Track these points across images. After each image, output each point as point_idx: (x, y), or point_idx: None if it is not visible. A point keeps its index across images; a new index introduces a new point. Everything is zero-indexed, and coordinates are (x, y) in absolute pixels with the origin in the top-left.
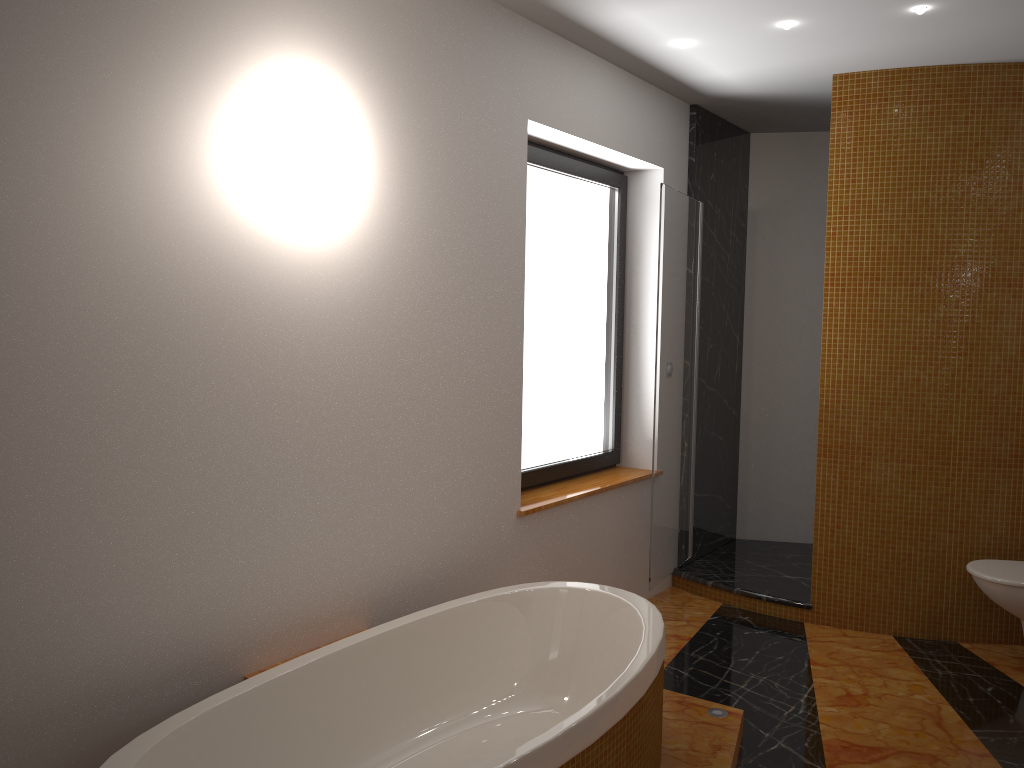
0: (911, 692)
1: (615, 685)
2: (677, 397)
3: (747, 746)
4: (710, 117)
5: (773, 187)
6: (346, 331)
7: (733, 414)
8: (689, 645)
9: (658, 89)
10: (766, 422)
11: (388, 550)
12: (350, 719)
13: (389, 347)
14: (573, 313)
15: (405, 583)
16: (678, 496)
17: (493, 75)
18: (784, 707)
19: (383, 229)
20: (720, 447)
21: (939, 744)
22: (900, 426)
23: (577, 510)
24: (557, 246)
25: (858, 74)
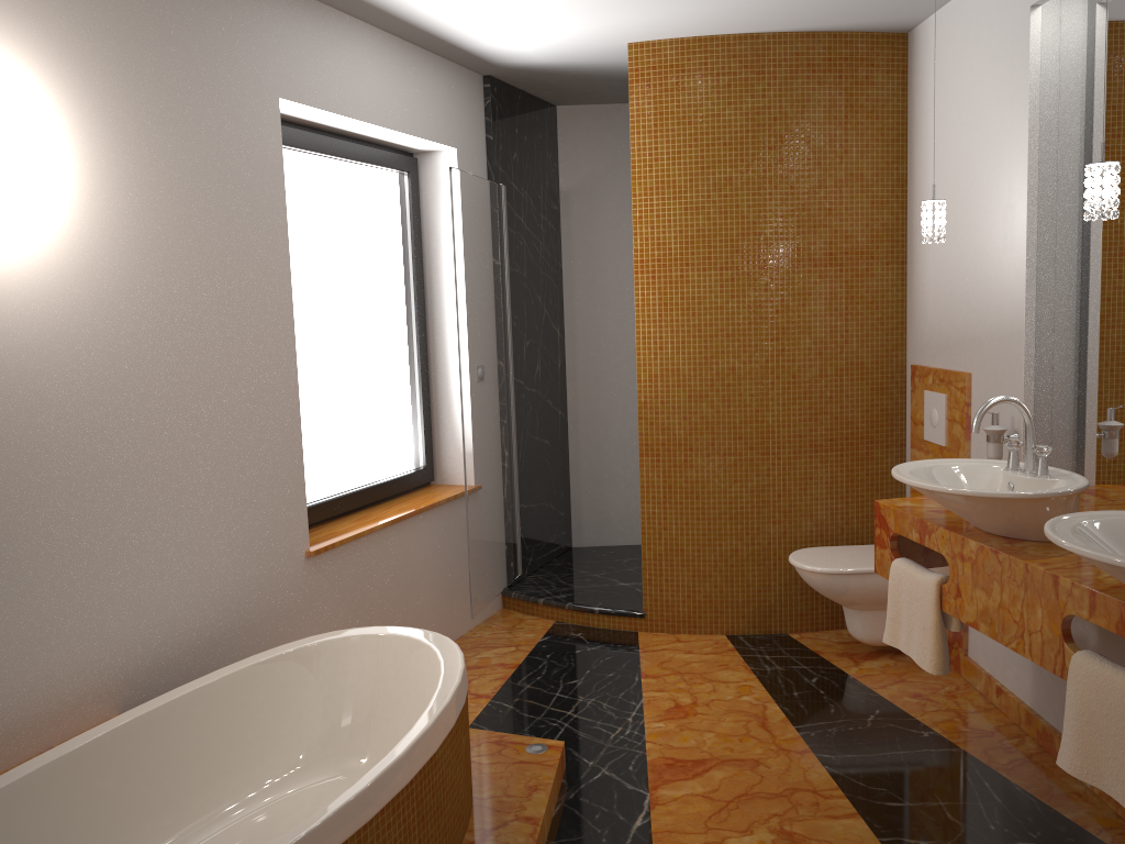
0: (739, 694)
1: (399, 748)
2: (490, 403)
3: (569, 779)
4: (508, 89)
5: (585, 165)
6: (52, 366)
7: (559, 414)
8: (516, 673)
9: (443, 59)
10: (595, 420)
11: (138, 619)
12: (94, 829)
13: (116, 380)
14: (363, 318)
15: (165, 654)
16: (500, 511)
17: (228, 46)
18: (611, 729)
19: (93, 238)
20: (547, 451)
21: (762, 746)
22: (719, 418)
23: (382, 541)
24: (336, 243)
25: (654, 43)
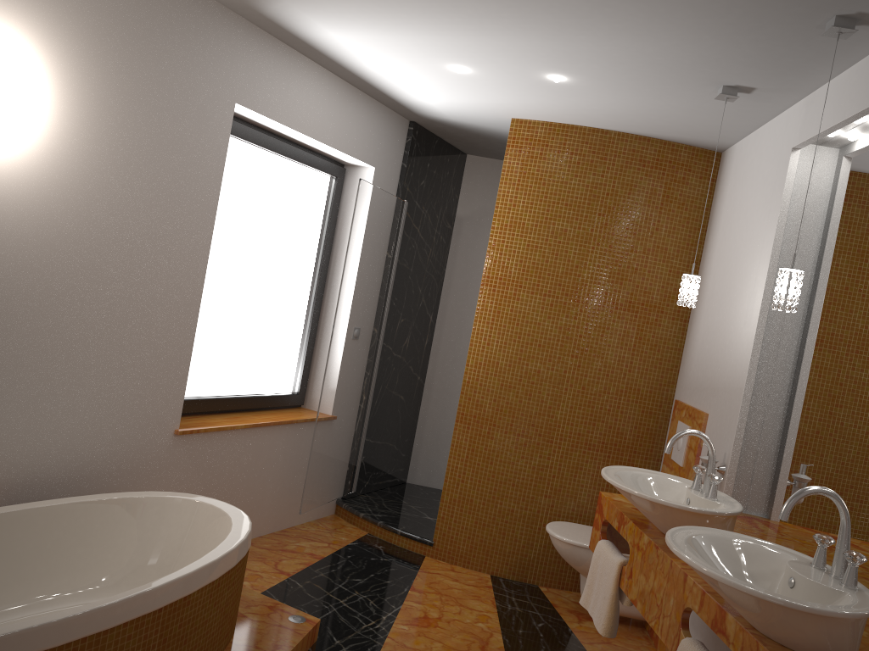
0: (477, 620)
1: (157, 581)
2: (355, 357)
3: (315, 649)
4: (427, 134)
5: (478, 201)
6: (4, 249)
7: (418, 379)
8: (318, 563)
9: (378, 102)
10: (445, 390)
11: (23, 446)
12: None
13: (51, 270)
14: (273, 273)
15: (38, 477)
16: (345, 439)
17: (203, 60)
18: (366, 621)
19: (60, 168)
20: (400, 405)
21: None
22: (520, 406)
23: (241, 438)
24: (264, 214)
25: (530, 121)
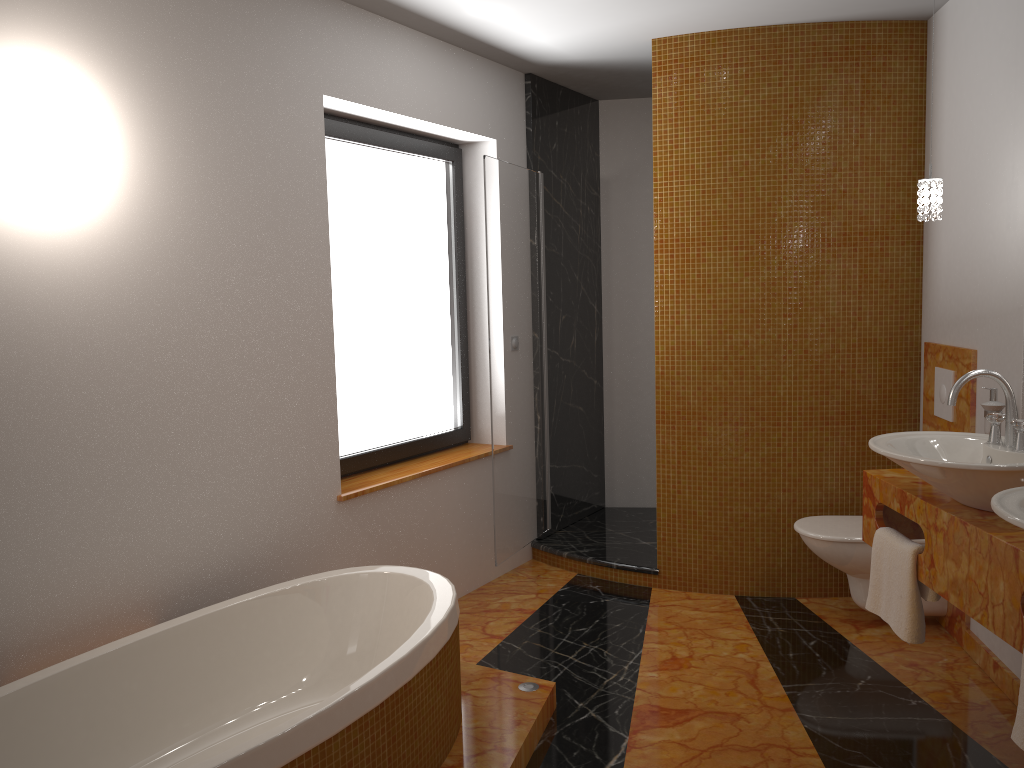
0: (735, 651)
1: (371, 673)
2: (520, 371)
3: (557, 718)
4: (548, 85)
5: (624, 154)
6: (105, 324)
7: (595, 384)
8: (531, 618)
9: (484, 59)
10: (629, 390)
11: (177, 546)
12: (119, 724)
13: (162, 338)
14: (405, 291)
15: (201, 578)
16: (528, 470)
17: (275, 50)
18: (606, 675)
19: (145, 215)
20: (581, 417)
21: (747, 702)
22: (732, 389)
23: (412, 491)
24: (381, 224)
25: (676, 38)
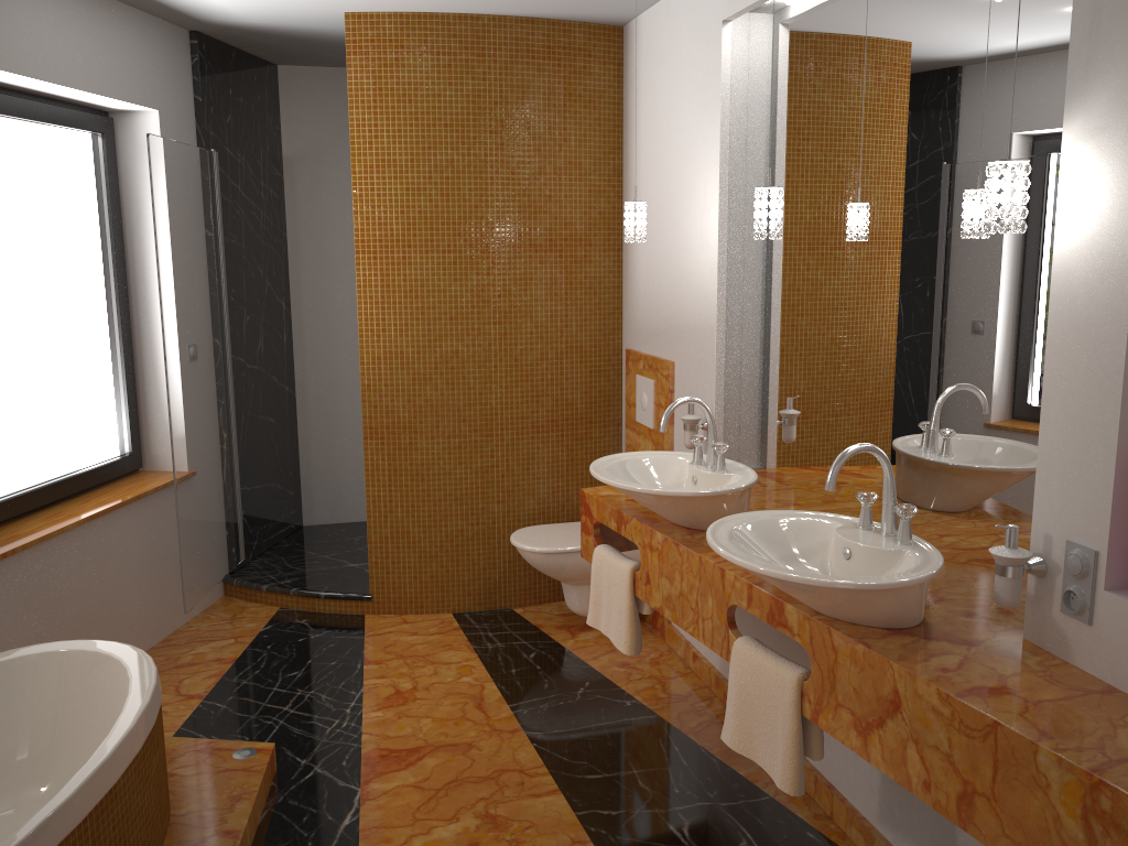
0: (459, 675)
1: (69, 786)
2: (203, 386)
3: (280, 781)
4: (219, 46)
5: (309, 130)
6: None
7: (286, 391)
8: (233, 668)
9: (139, 11)
10: (325, 396)
11: None
12: None
13: None
14: (50, 296)
15: None
16: (217, 498)
17: None
18: (328, 723)
19: None
20: (273, 430)
21: (476, 729)
22: (444, 401)
23: (76, 540)
24: (13, 213)
25: (372, 15)
